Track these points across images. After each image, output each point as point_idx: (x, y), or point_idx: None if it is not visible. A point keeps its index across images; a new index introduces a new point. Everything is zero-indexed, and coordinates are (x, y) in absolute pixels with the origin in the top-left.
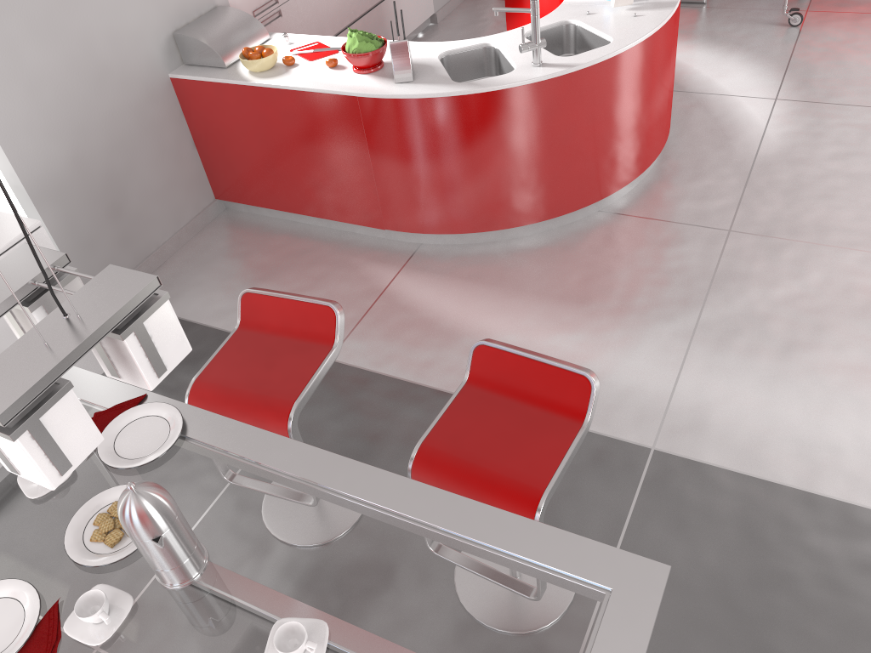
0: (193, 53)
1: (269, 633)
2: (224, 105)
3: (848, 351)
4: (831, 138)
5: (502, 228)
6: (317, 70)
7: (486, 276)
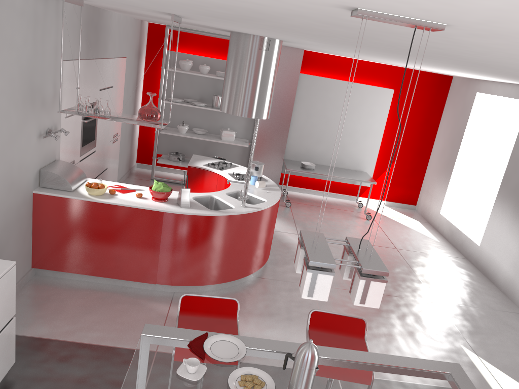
0: (50, 181)
1: None
2: (68, 210)
3: (381, 328)
4: None
5: (219, 282)
6: (131, 197)
7: None
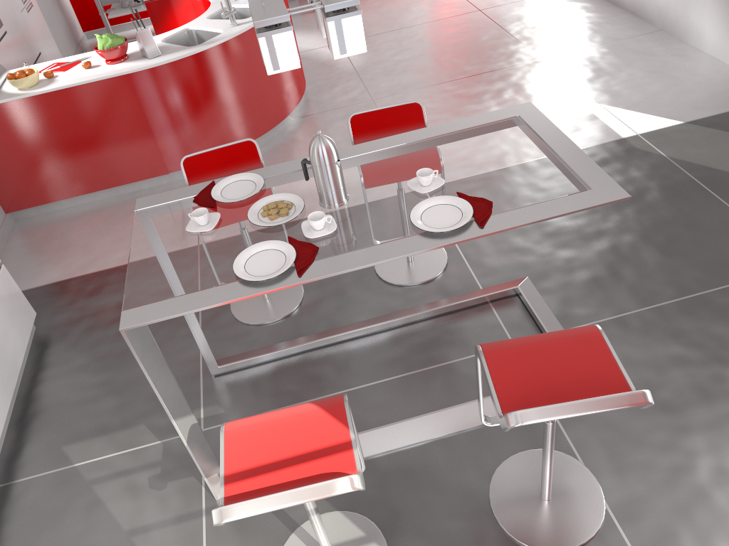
0: None
1: (407, 189)
2: (5, 122)
3: None
4: (384, 48)
5: None
6: (78, 72)
7: None
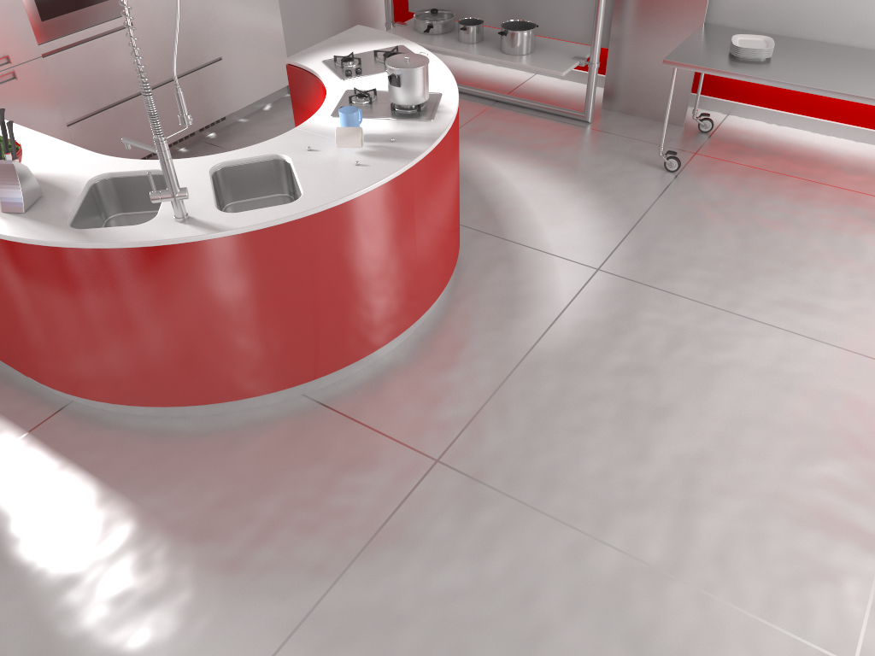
0: None
1: None
2: None
3: None
4: (632, 340)
5: (156, 405)
6: None
7: (110, 470)
